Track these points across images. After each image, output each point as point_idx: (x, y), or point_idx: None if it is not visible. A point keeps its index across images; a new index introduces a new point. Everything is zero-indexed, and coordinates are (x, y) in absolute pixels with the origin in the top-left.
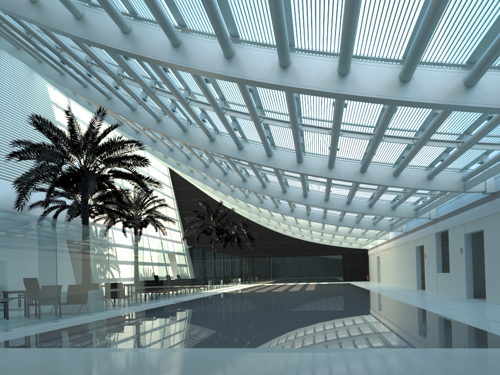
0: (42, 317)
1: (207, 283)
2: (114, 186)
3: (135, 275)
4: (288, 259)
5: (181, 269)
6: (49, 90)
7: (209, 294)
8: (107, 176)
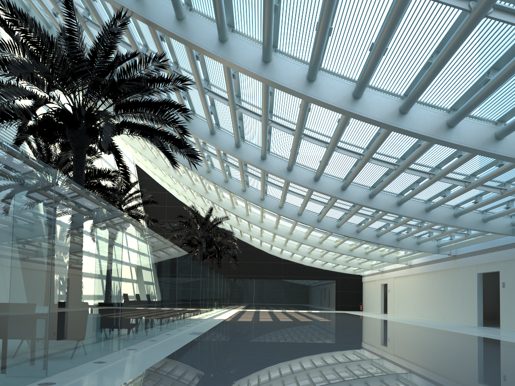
0: (20, 376)
1: (203, 307)
2: (120, 153)
3: (147, 292)
4: (274, 282)
5: (187, 287)
6: (2, 32)
7: (213, 322)
8: (121, 126)
